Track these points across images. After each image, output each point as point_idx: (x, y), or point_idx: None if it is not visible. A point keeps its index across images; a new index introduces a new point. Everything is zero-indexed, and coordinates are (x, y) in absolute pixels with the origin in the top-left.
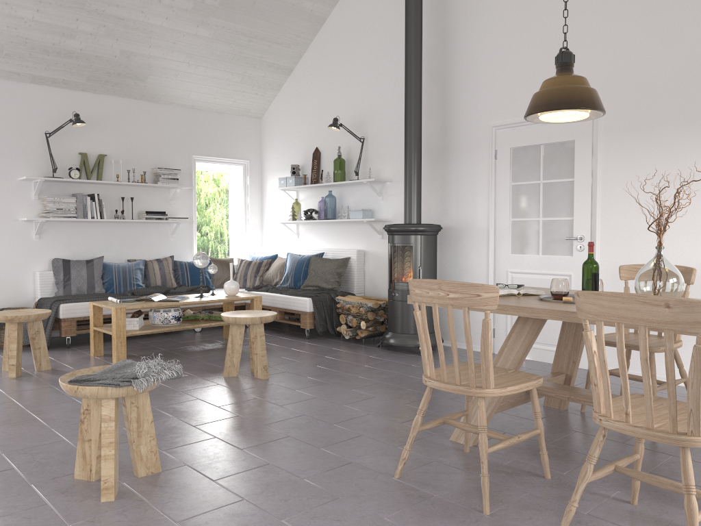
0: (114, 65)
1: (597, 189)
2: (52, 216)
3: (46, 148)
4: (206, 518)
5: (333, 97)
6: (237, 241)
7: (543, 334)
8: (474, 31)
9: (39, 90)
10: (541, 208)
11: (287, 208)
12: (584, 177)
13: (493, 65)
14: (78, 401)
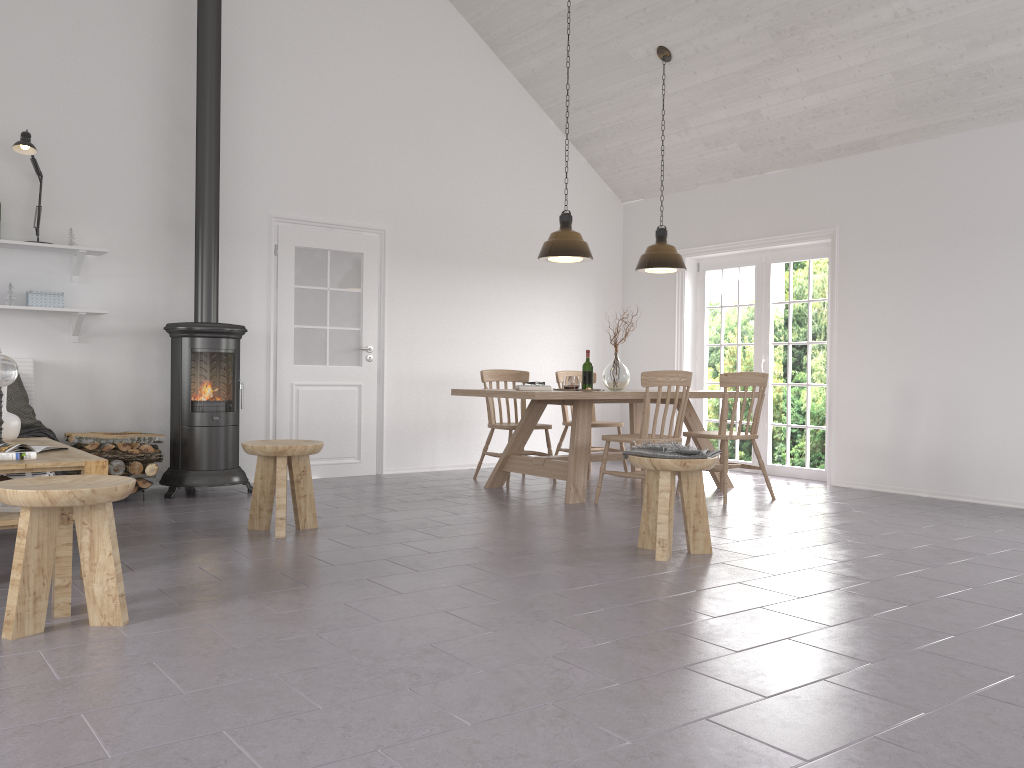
0: None
1: (385, 303)
2: None
3: None
4: (729, 537)
5: None
6: None
7: (333, 448)
8: (248, 95)
9: None
10: (329, 316)
11: None
12: (372, 291)
13: (274, 146)
14: (371, 578)
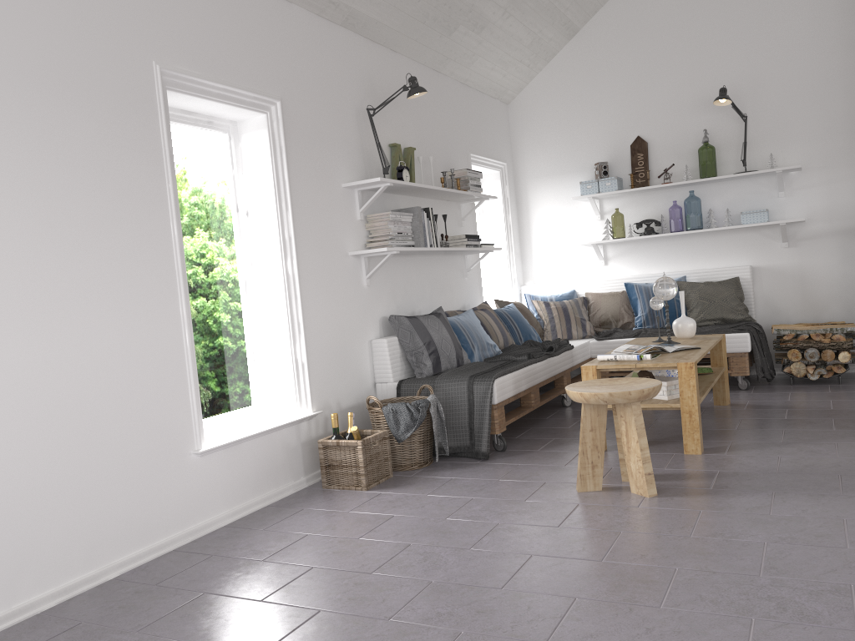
0: (440, 3)
1: None
2: (395, 244)
3: (361, 135)
4: None
5: (668, 66)
6: (495, 280)
7: None
8: None
9: (347, 38)
10: None
11: (579, 225)
12: None
13: None
14: None
